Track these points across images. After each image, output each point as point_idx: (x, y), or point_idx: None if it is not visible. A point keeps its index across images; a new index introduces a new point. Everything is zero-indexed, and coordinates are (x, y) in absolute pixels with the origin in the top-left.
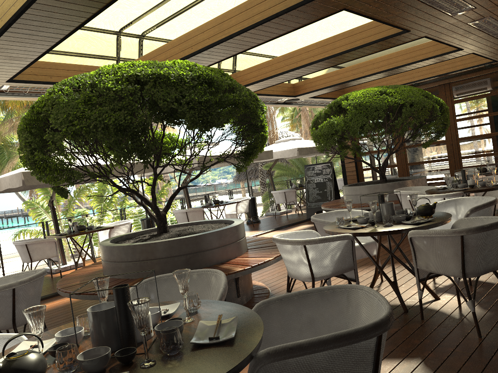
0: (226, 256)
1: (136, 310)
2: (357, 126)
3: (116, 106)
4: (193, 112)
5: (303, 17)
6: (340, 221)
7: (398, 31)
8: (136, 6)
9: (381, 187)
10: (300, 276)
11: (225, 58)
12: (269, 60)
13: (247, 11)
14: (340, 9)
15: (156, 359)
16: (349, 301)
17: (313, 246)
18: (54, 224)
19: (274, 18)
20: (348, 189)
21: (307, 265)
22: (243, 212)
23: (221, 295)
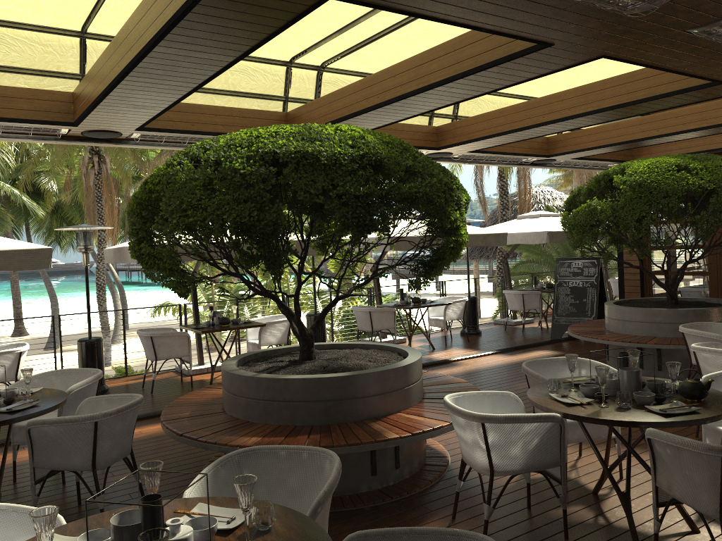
0: (385, 408)
1: None
2: (631, 217)
3: (242, 196)
4: (344, 211)
5: (538, 65)
6: (554, 385)
7: (706, 82)
8: (311, 31)
9: (664, 314)
10: (474, 463)
11: (427, 111)
12: (504, 108)
13: (455, 52)
14: (597, 56)
15: None
16: None
17: (496, 426)
18: (193, 309)
19: (491, 67)
20: (612, 310)
21: (484, 451)
22: (455, 319)
23: (316, 502)
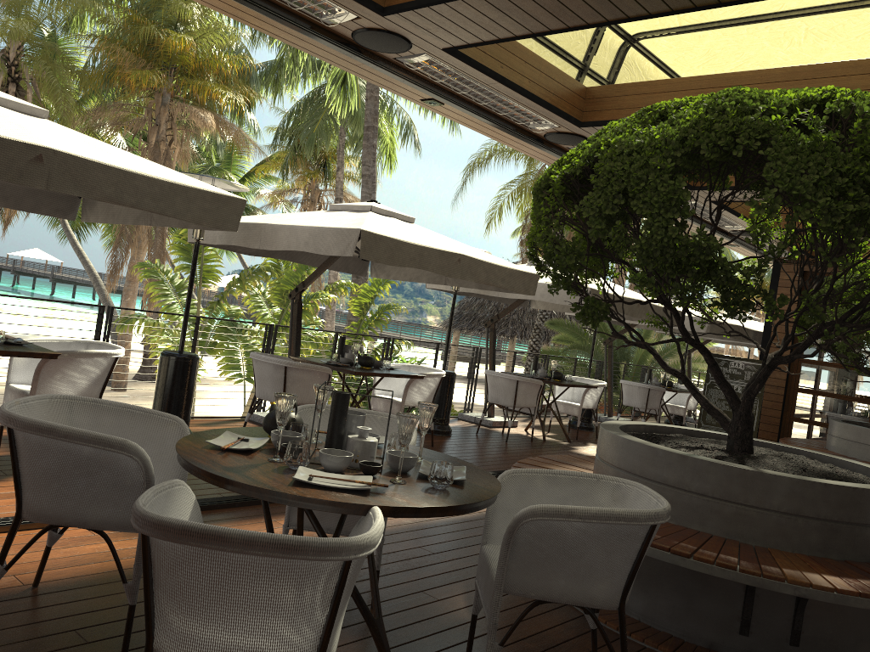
0: None
1: None
2: None
3: None
4: None
5: None
6: None
7: None
8: None
9: None
10: None
11: None
12: None
13: None
14: None
15: None
16: None
17: None
18: (294, 335)
19: None
20: (860, 432)
21: None
22: (591, 407)
23: None
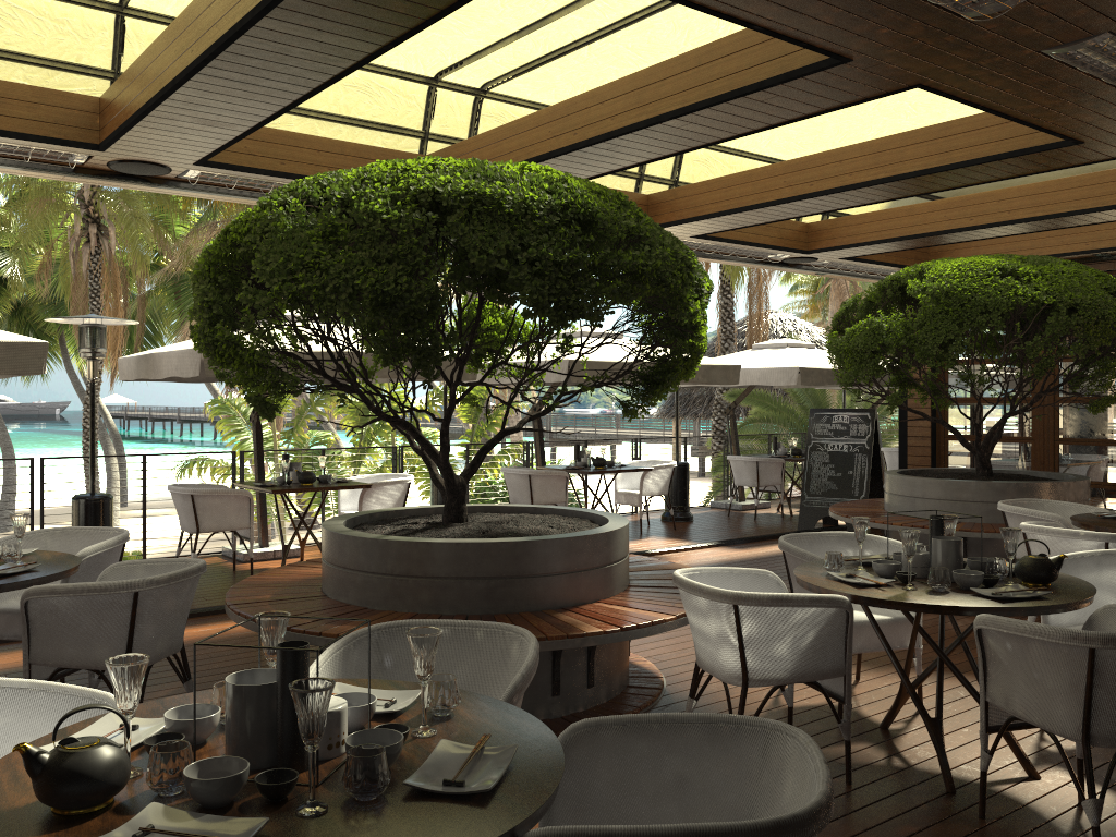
0: (576, 594)
1: (303, 702)
2: (933, 341)
3: (384, 253)
4: (539, 283)
5: (822, 94)
6: (834, 561)
7: (1055, 140)
8: (474, 31)
9: (973, 488)
10: (718, 669)
11: (646, 161)
12: (752, 171)
13: (699, 69)
14: (909, 85)
15: (331, 803)
16: (766, 757)
17: (755, 610)
18: (256, 459)
19: (755, 91)
20: (897, 481)
21: (735, 650)
22: (656, 494)
23: (512, 688)
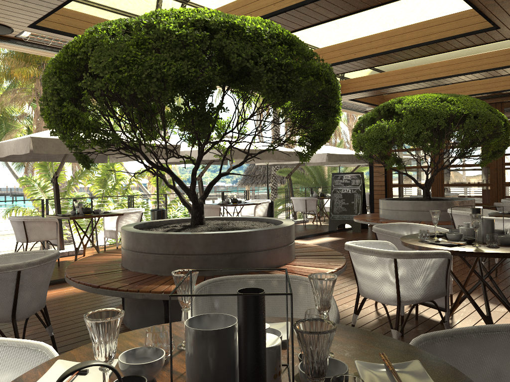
0: (276, 261)
1: (316, 344)
2: (412, 132)
3: (178, 54)
4: (271, 75)
5: None
6: (425, 234)
7: (485, 27)
8: None
9: (426, 204)
10: (381, 296)
11: None
12: (322, 48)
13: None
14: None
15: None
16: None
17: (406, 261)
18: (56, 203)
19: None
20: (388, 203)
21: (393, 285)
22: (261, 216)
23: (337, 316)
